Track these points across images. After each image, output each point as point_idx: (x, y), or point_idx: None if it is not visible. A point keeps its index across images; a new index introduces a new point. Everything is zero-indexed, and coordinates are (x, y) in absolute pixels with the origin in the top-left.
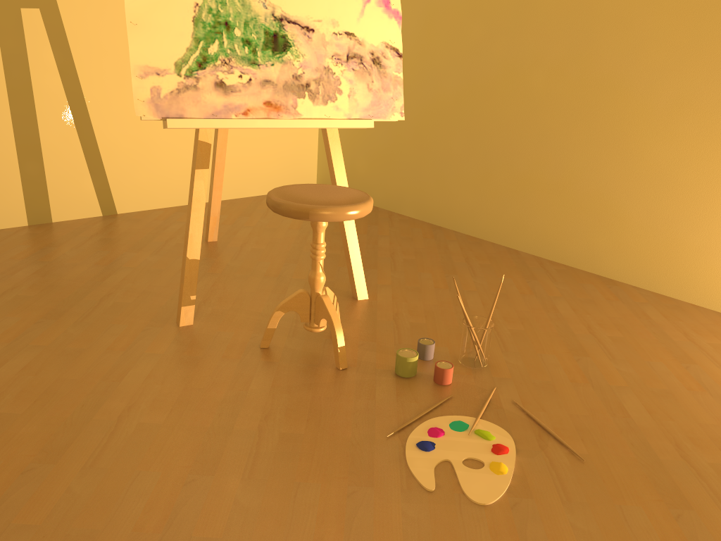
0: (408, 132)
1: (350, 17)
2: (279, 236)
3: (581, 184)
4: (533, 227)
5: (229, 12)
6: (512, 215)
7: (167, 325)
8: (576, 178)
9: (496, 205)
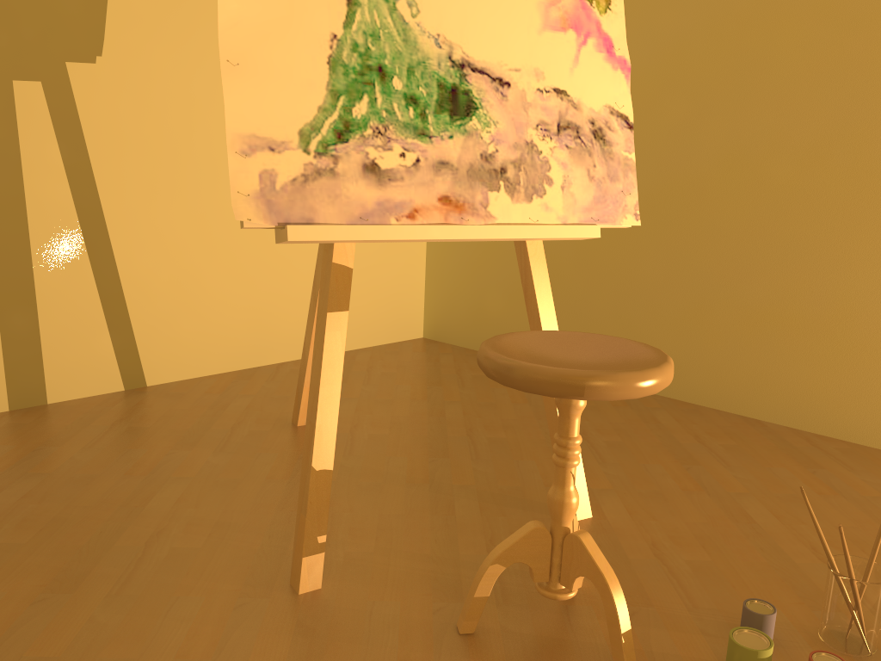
0: (568, 253)
1: (561, 67)
2: (401, 412)
3: (865, 318)
4: (784, 384)
5: (385, 51)
6: (747, 367)
7: (275, 592)
8: (855, 310)
9: (718, 353)
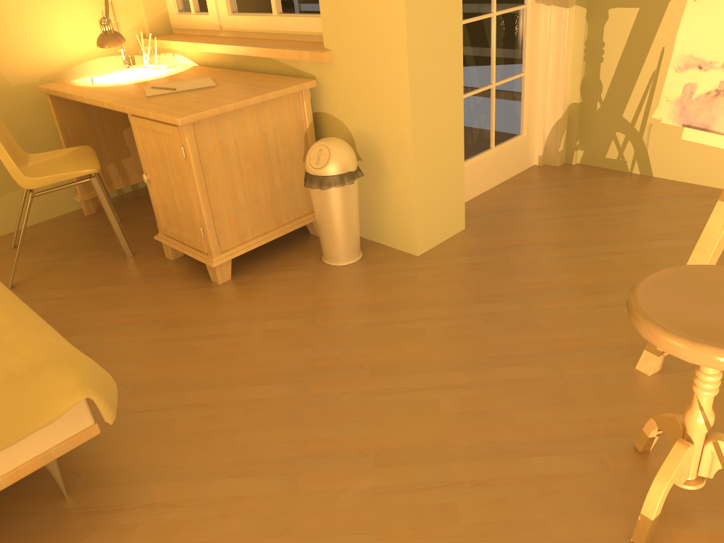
0: None
1: None
2: None
3: None
4: None
5: None
6: None
7: (630, 358)
8: None
9: None
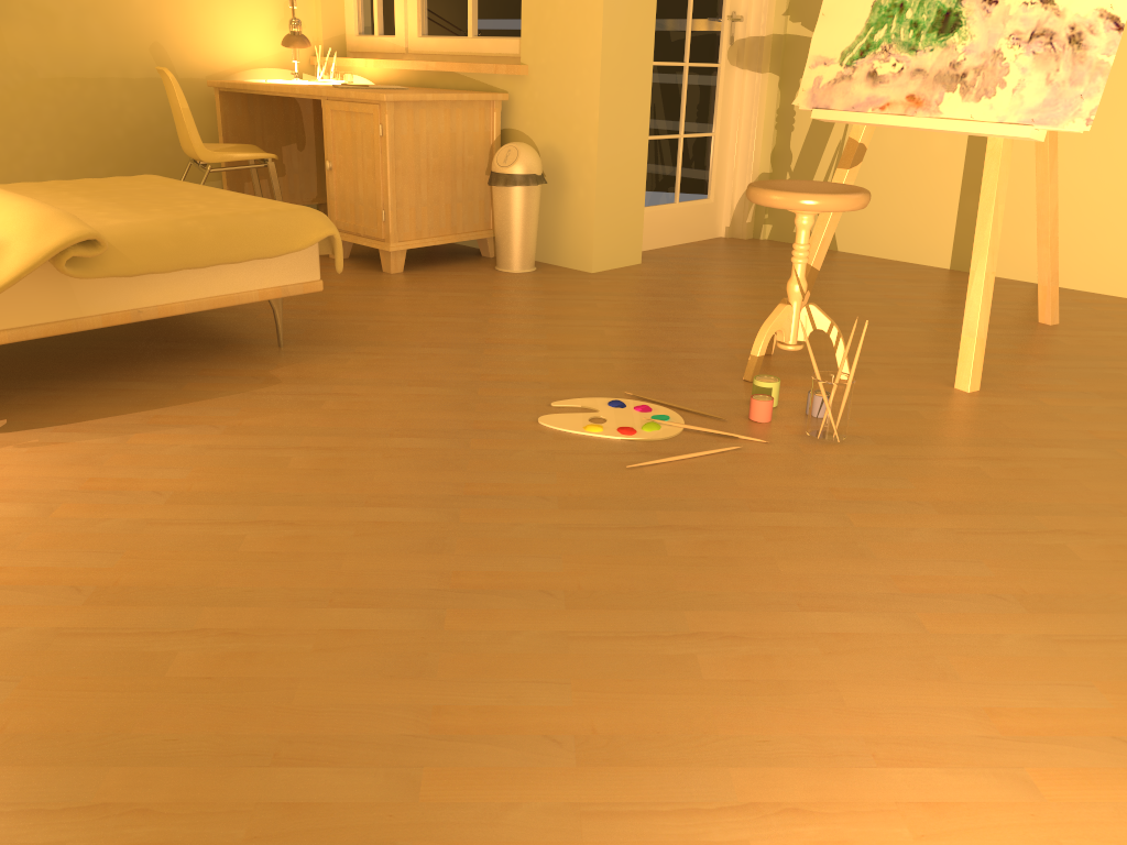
0: None
1: None
2: None
3: None
4: None
5: None
6: None
7: None
8: None
9: None
